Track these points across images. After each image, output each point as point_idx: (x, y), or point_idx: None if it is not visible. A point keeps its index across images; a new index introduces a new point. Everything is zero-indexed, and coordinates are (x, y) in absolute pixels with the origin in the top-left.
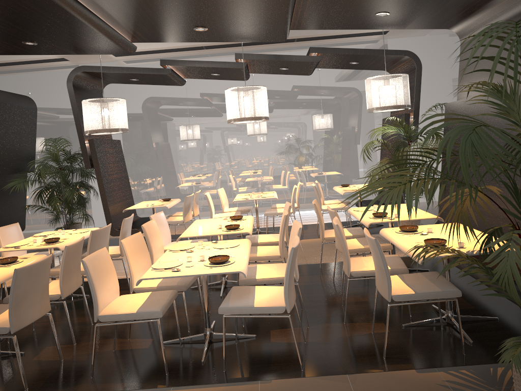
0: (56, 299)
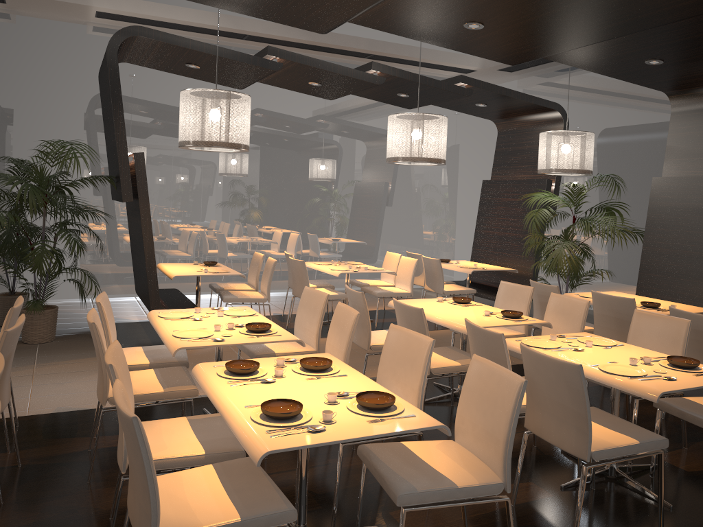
0: None
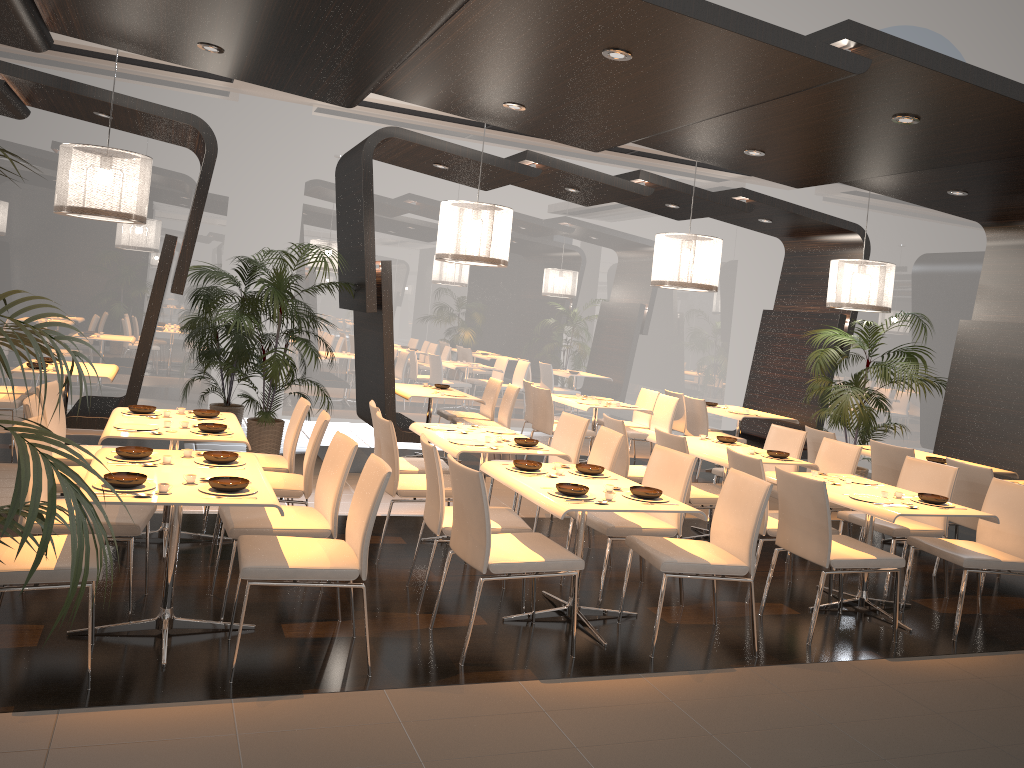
0: (671, 535)
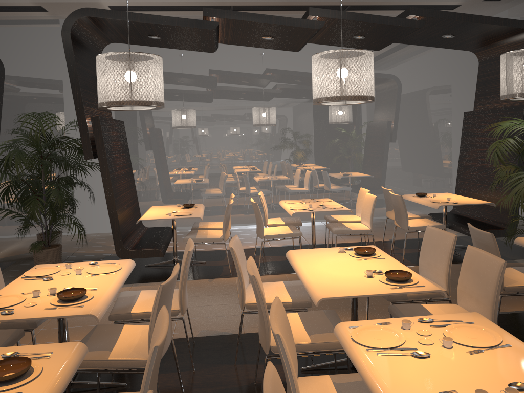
0: None
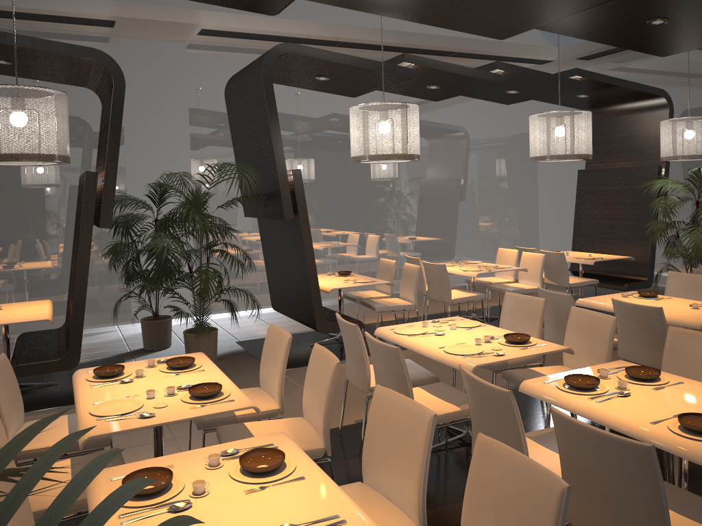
0: None
